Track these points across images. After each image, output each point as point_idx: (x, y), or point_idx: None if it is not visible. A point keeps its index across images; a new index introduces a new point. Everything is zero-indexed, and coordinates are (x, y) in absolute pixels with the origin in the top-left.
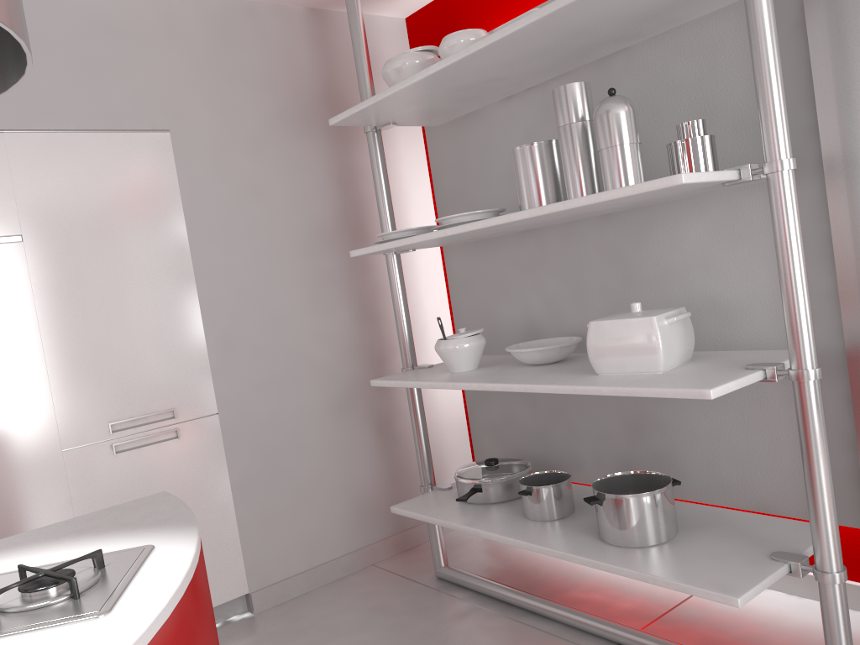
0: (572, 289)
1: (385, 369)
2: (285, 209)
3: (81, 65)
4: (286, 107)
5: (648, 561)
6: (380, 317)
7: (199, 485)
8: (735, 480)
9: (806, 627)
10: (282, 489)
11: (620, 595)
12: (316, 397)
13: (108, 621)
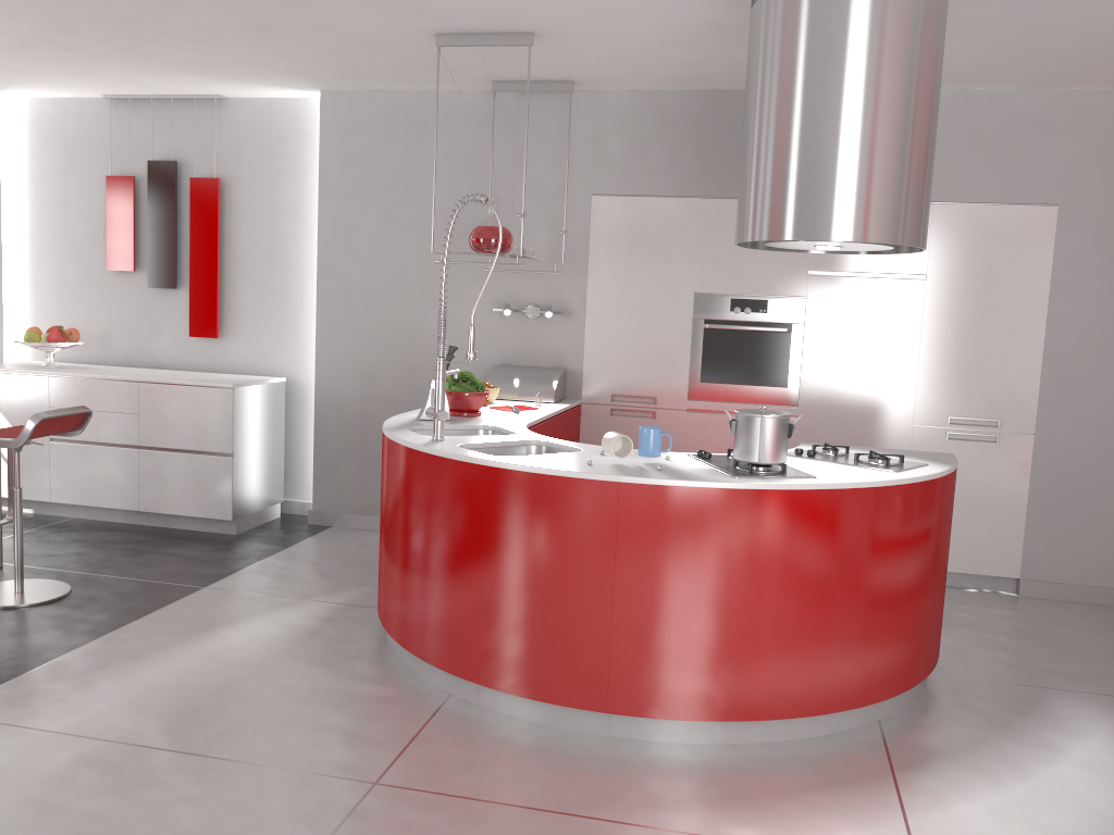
0: None
1: None
2: None
3: (1000, 154)
4: None
5: None
6: None
7: (1002, 482)
8: None
9: None
10: (1073, 511)
11: None
12: None
13: (895, 473)
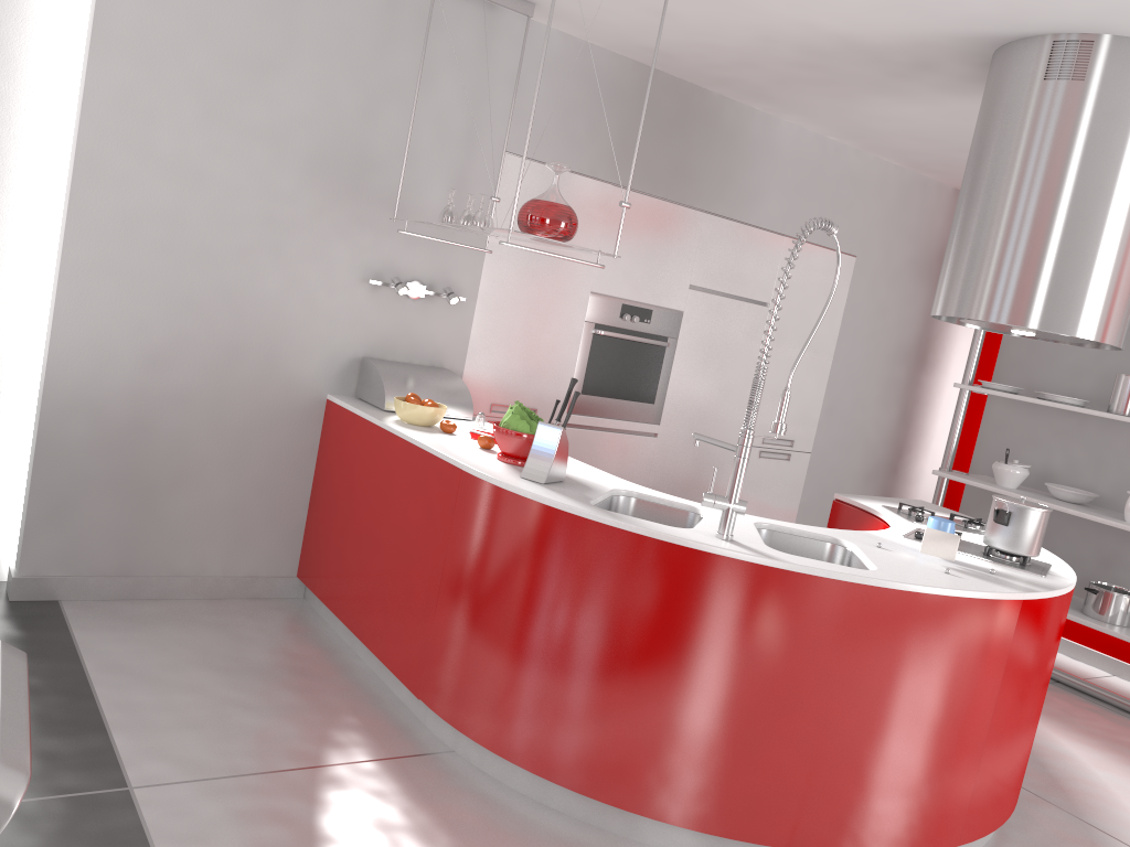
0: (1094, 460)
1: (899, 460)
2: (891, 328)
3: (832, 202)
4: (917, 257)
5: (1121, 630)
6: (910, 422)
7: (786, 495)
8: None
9: None
10: (821, 517)
11: None
12: (858, 464)
13: None
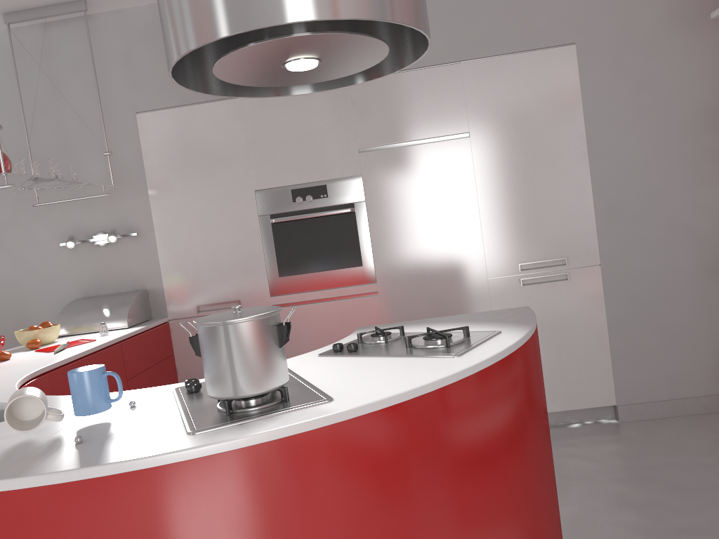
0: None
1: None
2: (673, 97)
3: (512, 4)
4: (681, 6)
5: None
6: None
7: (581, 316)
8: None
9: None
10: (651, 331)
11: None
12: (689, 259)
13: (457, 359)
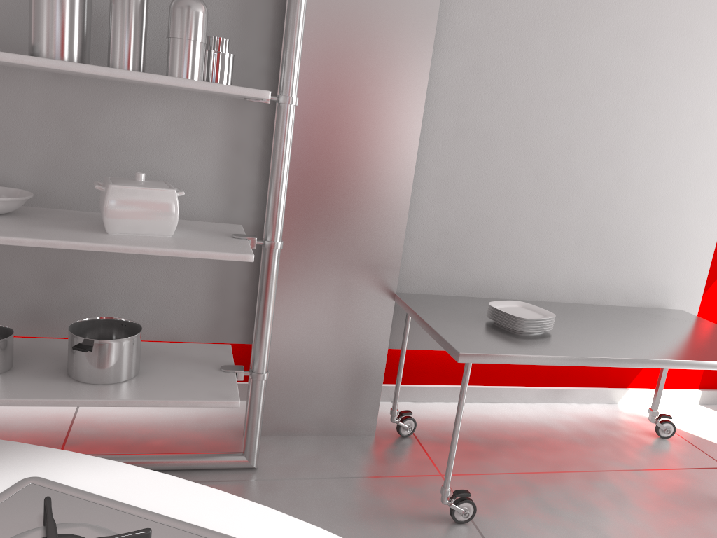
0: None
1: None
2: None
3: None
4: None
5: (146, 390)
6: None
7: None
8: (150, 319)
9: (174, 418)
10: None
11: (8, 434)
12: None
13: None
